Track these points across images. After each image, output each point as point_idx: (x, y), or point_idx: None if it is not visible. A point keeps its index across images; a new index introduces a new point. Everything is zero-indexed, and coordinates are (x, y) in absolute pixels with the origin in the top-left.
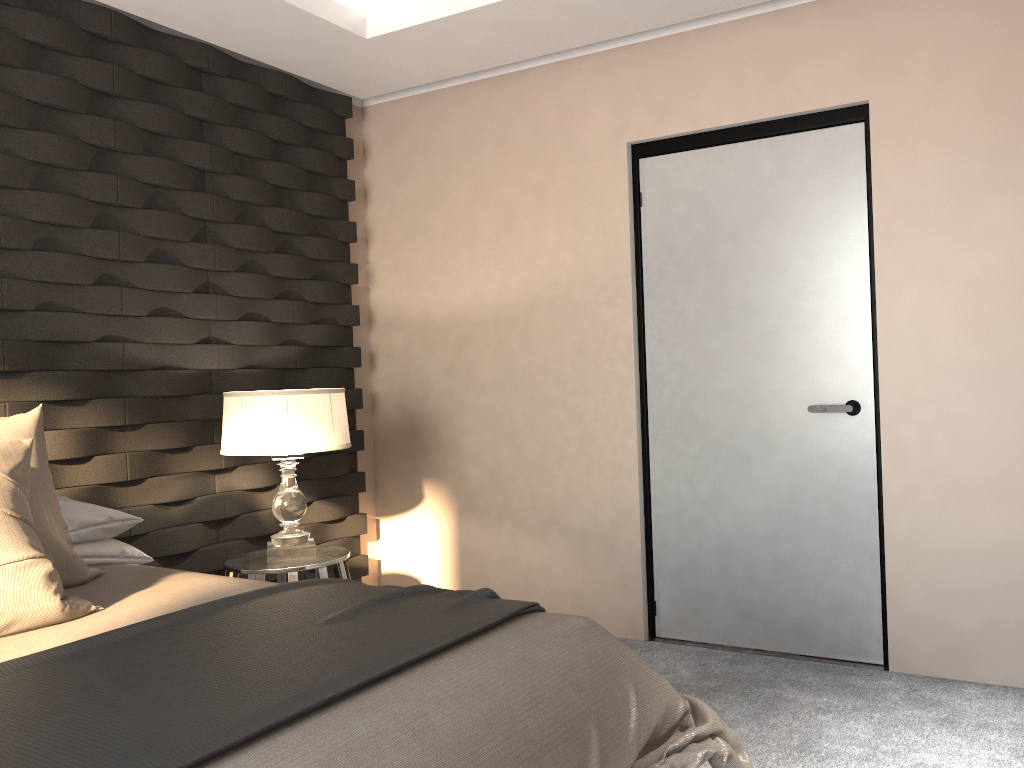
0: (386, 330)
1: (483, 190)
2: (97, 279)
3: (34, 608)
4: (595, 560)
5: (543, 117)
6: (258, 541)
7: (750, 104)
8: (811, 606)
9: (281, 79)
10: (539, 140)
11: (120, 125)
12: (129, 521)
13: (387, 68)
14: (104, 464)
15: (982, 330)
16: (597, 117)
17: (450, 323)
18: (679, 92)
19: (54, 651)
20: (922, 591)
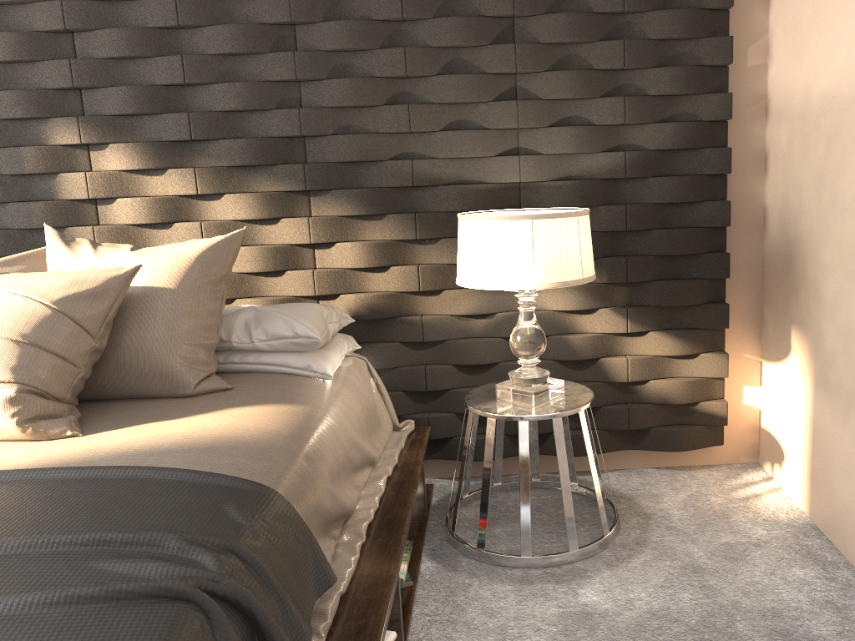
0: (775, 122)
1: None
2: (390, 99)
3: None
4: None
5: None
6: (574, 365)
7: None
8: None
9: None
10: None
11: None
12: (311, 339)
13: None
14: (399, 274)
15: None
16: None
17: (823, 109)
18: None
19: None
20: None
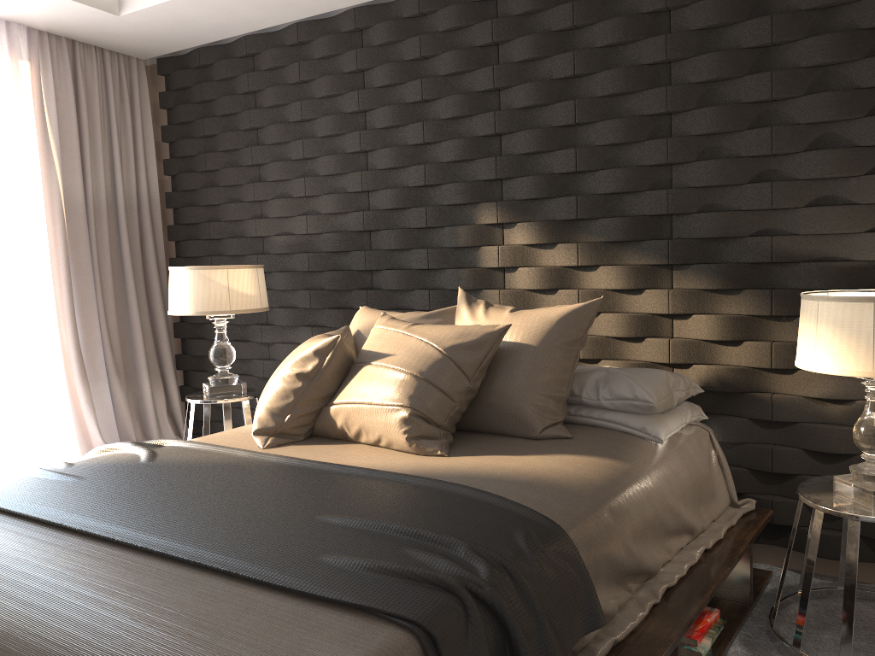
0: None
1: None
2: (755, 177)
3: (394, 438)
4: None
5: None
6: None
7: None
8: None
9: None
10: None
11: (777, 17)
12: (647, 403)
13: None
14: (751, 349)
15: None
16: None
17: None
18: None
19: (307, 462)
20: None
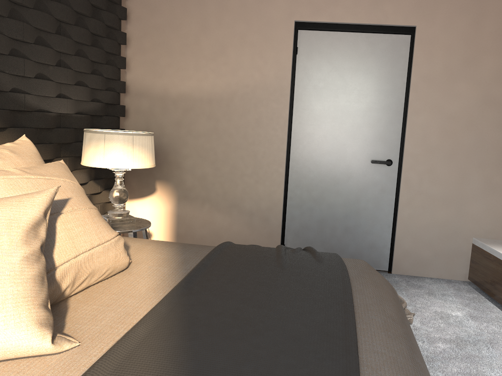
0: (136, 97)
1: (207, 29)
2: (10, 51)
3: (121, 263)
4: (256, 225)
5: None
6: None
7: (361, 15)
8: (359, 247)
9: None
10: (244, 8)
11: None
12: None
13: None
14: None
15: (449, 135)
16: (279, 3)
17: (180, 98)
18: (325, 1)
19: (179, 289)
20: (410, 241)
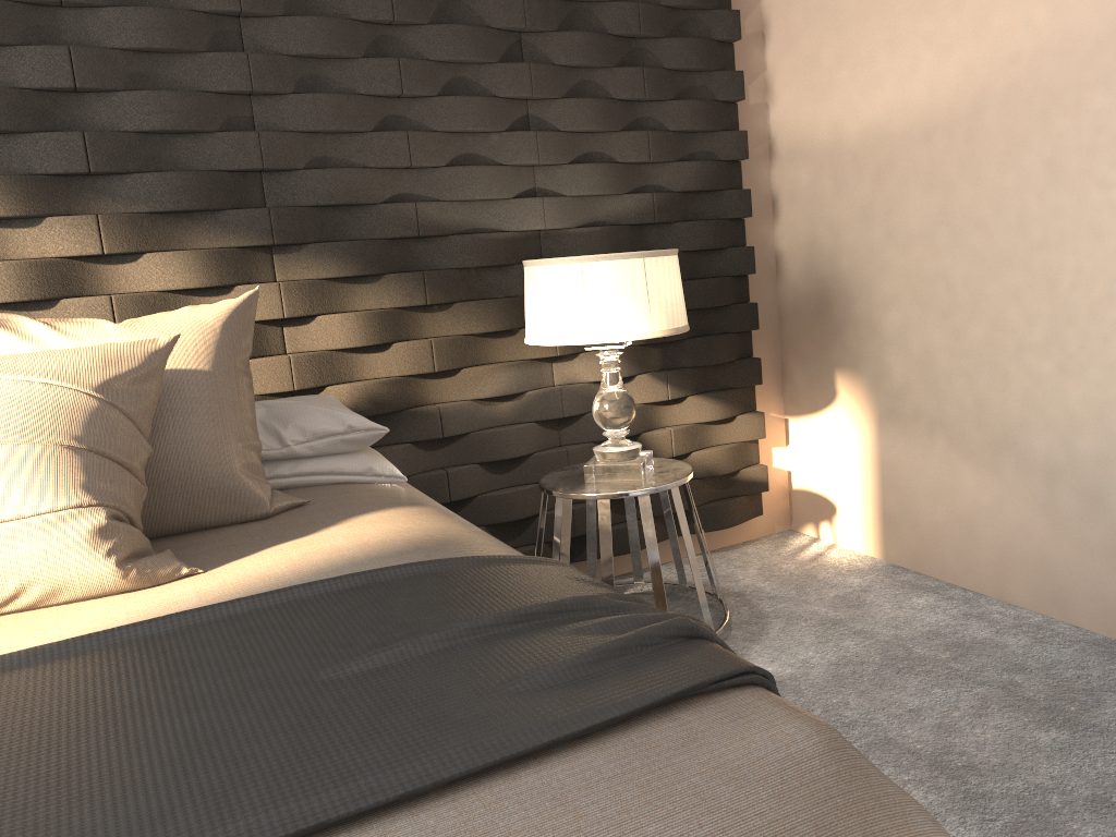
0: (788, 163)
1: None
2: (379, 123)
3: (79, 574)
4: (1069, 512)
5: None
6: None
7: None
8: None
9: None
10: None
11: None
12: (373, 431)
13: None
14: (405, 352)
15: None
16: None
17: (865, 144)
18: None
19: None
20: None
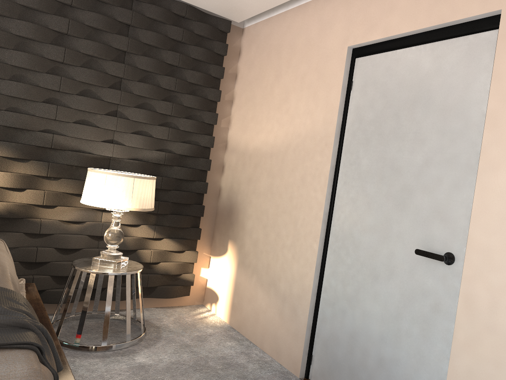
0: (230, 153)
1: (279, 76)
2: (46, 100)
3: None
4: (286, 316)
5: (312, 31)
6: (123, 252)
7: (420, 17)
8: None
9: (183, 7)
10: (307, 45)
11: (72, 22)
12: None
13: (234, 0)
14: (31, 194)
15: None
16: (336, 30)
17: (253, 153)
18: (381, 11)
19: None
20: None
